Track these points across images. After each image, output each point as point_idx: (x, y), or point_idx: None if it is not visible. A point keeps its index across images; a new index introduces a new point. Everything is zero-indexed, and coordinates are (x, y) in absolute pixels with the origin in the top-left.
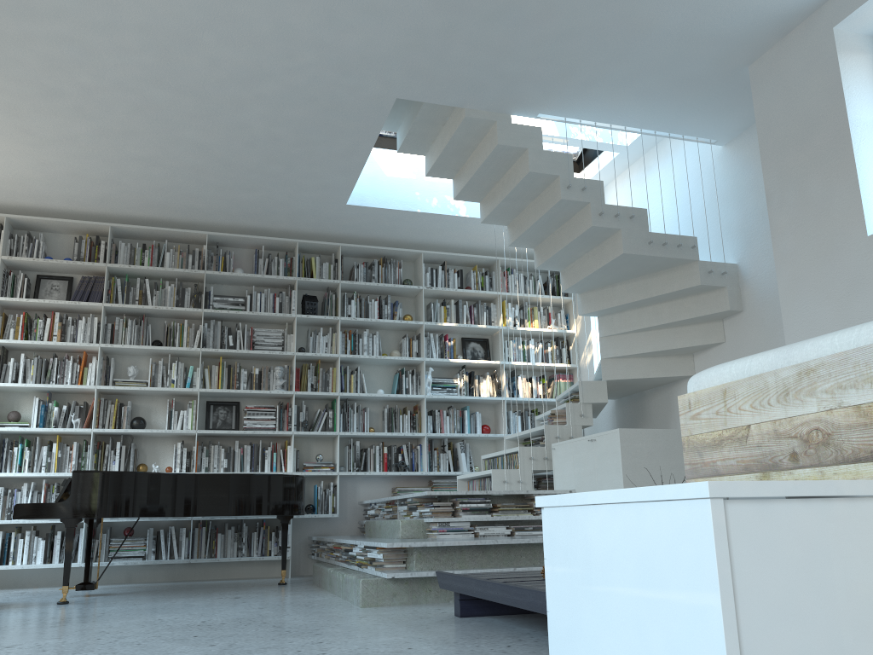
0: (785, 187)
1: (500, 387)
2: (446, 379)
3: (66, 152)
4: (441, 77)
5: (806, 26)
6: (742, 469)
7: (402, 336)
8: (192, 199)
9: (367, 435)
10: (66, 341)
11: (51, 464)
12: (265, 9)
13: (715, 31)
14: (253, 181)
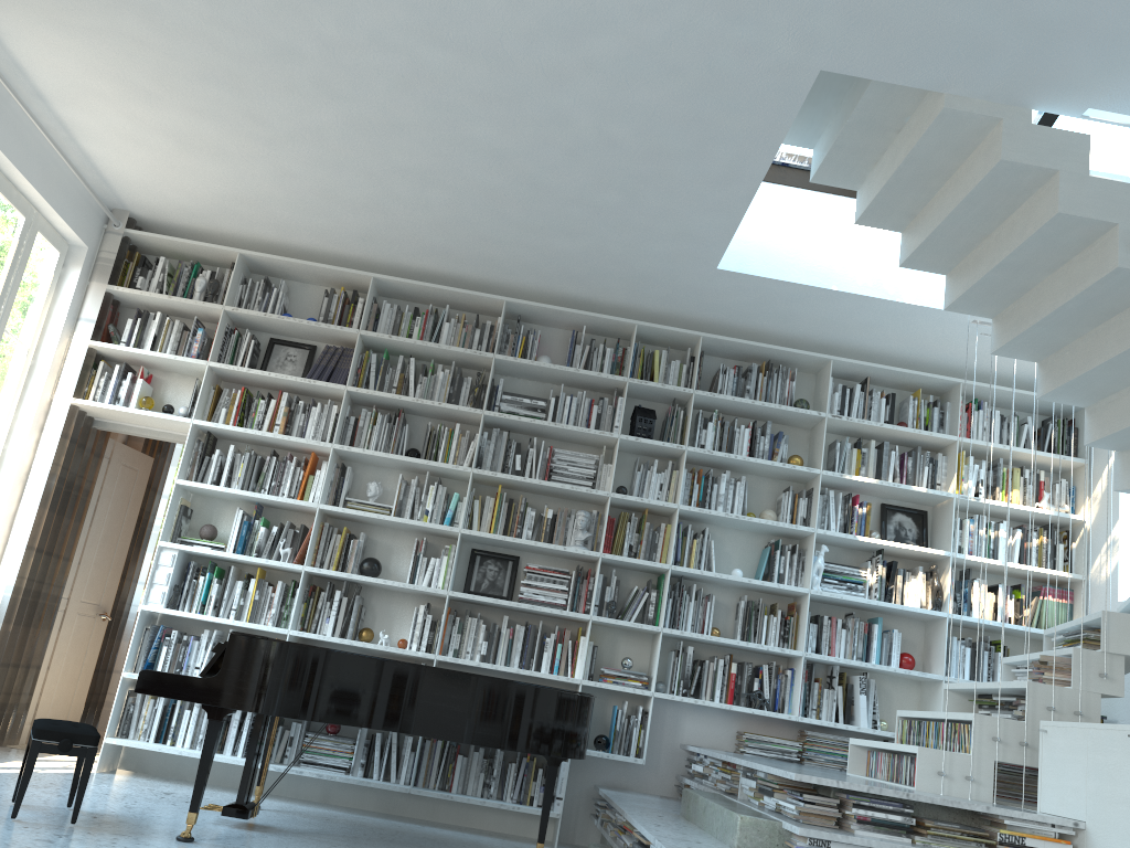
0: None
1: (941, 595)
2: (848, 567)
3: (310, 156)
4: (908, 26)
5: None
6: None
7: (783, 489)
8: (486, 244)
9: (707, 640)
10: (292, 435)
11: (244, 608)
12: None
13: None
14: (575, 219)
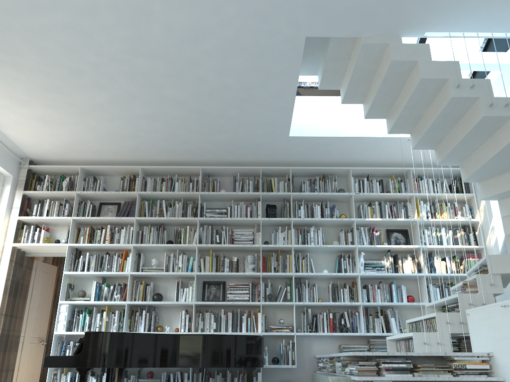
0: None
1: (420, 265)
2: (375, 260)
3: (100, 117)
4: (337, 10)
5: None
6: None
7: (340, 230)
8: (186, 143)
9: (316, 304)
10: (114, 243)
11: (102, 326)
12: None
13: None
14: (221, 124)
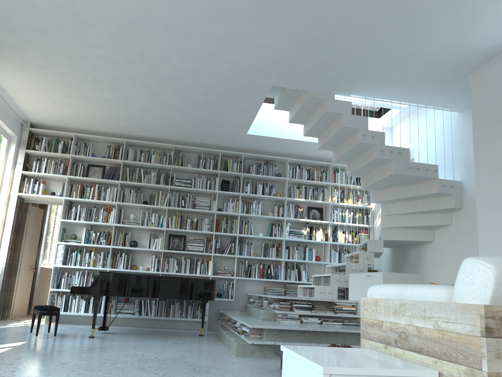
0: (484, 146)
1: (327, 236)
2: (297, 229)
3: (104, 105)
4: (295, 76)
5: (501, 56)
6: (379, 340)
7: (275, 204)
8: (166, 128)
9: (252, 258)
10: (100, 199)
11: (90, 262)
12: (203, 45)
13: (448, 57)
14: (197, 121)
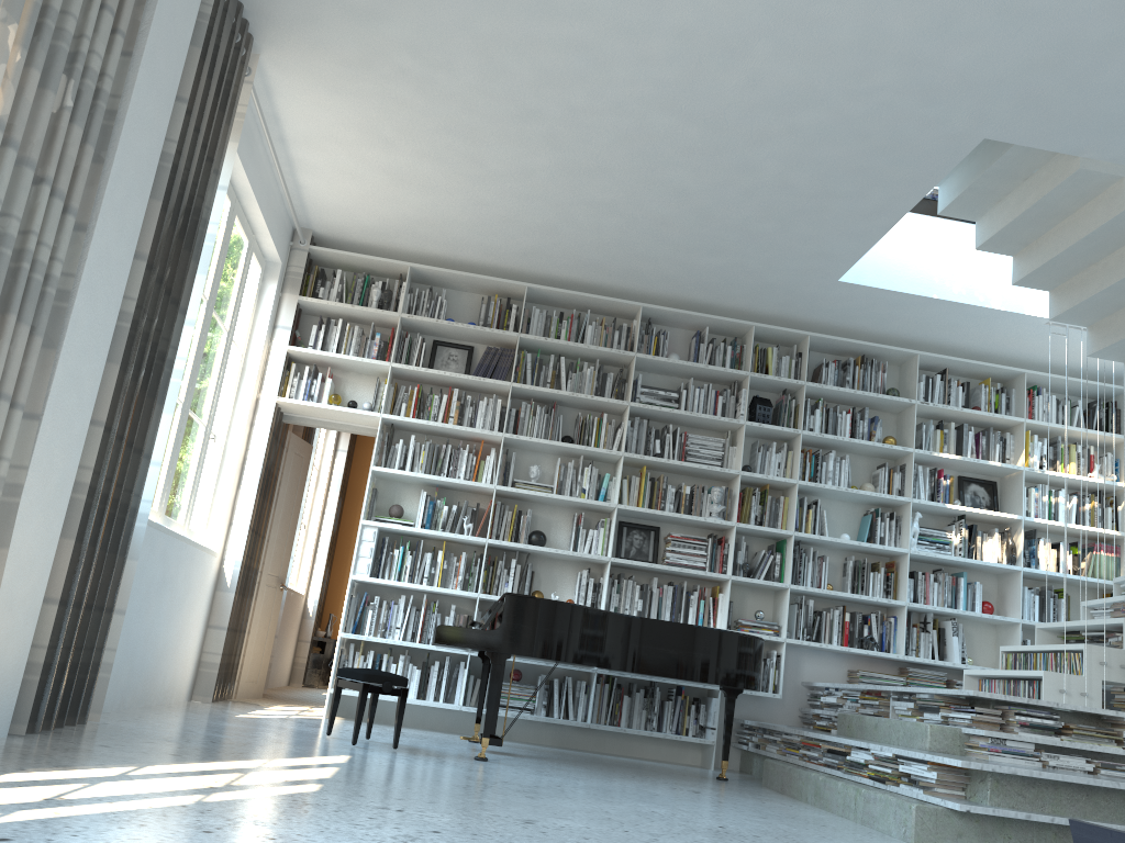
0: None
1: (1014, 552)
2: (936, 530)
3: (510, 190)
4: (1066, 110)
5: None
6: None
7: (876, 465)
8: (637, 259)
9: (827, 594)
10: (463, 425)
11: (434, 576)
12: (859, 9)
13: None
14: (728, 241)
